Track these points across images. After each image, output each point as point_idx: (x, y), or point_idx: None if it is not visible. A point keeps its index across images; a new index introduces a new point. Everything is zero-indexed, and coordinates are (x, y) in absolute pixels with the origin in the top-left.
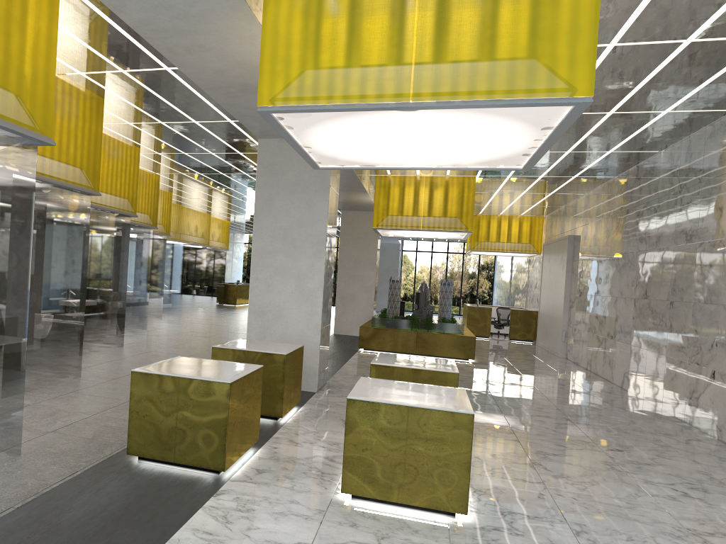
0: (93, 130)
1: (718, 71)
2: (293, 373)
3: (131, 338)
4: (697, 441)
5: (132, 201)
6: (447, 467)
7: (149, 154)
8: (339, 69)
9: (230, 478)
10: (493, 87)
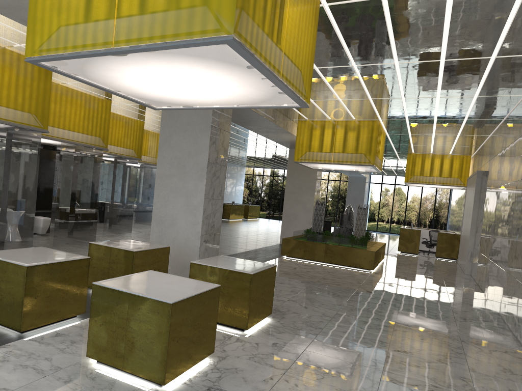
0: (41, 86)
1: (508, 16)
2: (150, 266)
3: (110, 238)
4: (501, 353)
5: (104, 139)
6: (152, 344)
7: (122, 105)
8: (71, 25)
9: (27, 337)
10: (165, 32)
